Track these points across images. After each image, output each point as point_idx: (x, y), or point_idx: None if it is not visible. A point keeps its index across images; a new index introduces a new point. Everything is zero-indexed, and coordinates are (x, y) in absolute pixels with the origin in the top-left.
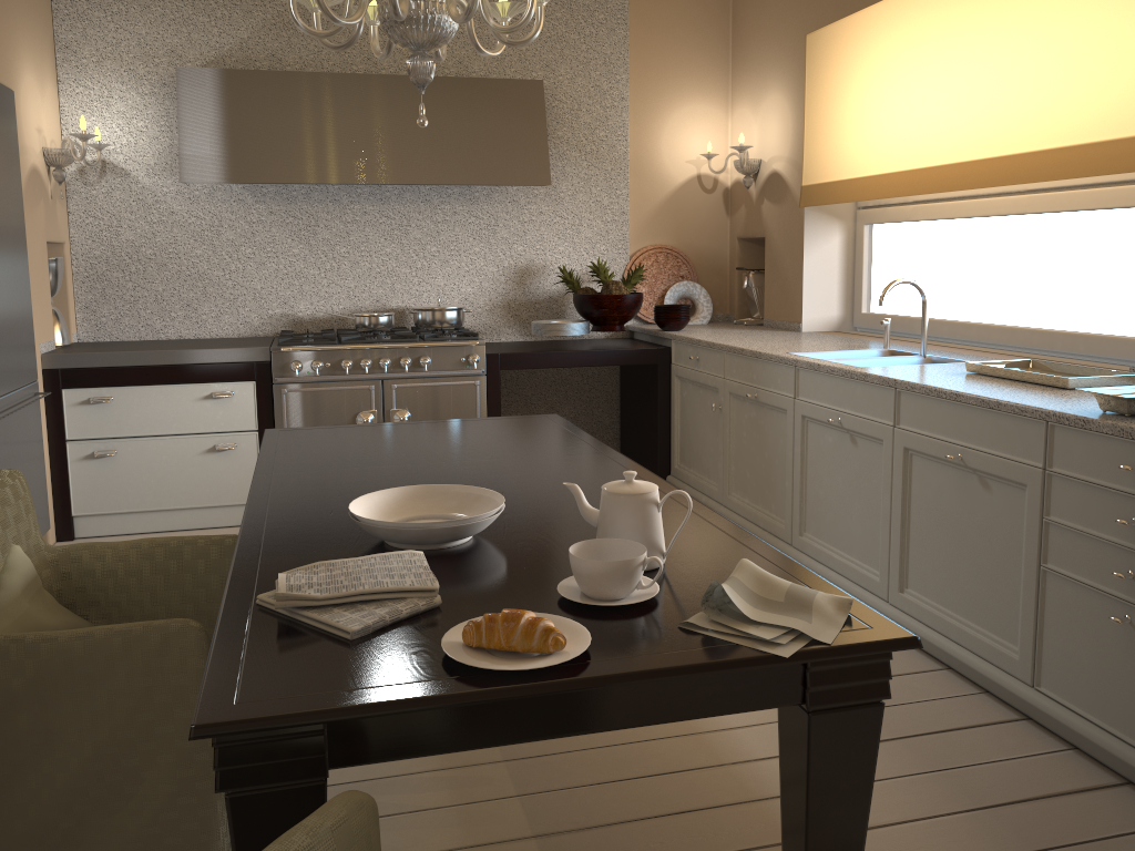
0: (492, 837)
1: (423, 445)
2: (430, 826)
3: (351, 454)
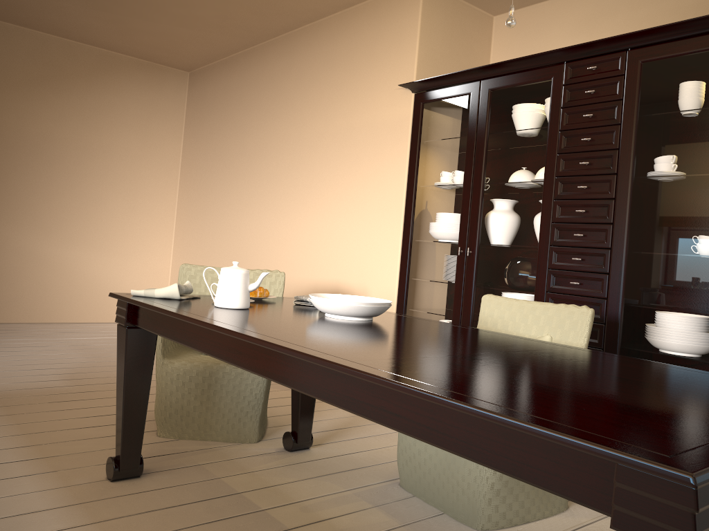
0: (315, 525)
1: (575, 372)
2: (358, 527)
3: (594, 362)
